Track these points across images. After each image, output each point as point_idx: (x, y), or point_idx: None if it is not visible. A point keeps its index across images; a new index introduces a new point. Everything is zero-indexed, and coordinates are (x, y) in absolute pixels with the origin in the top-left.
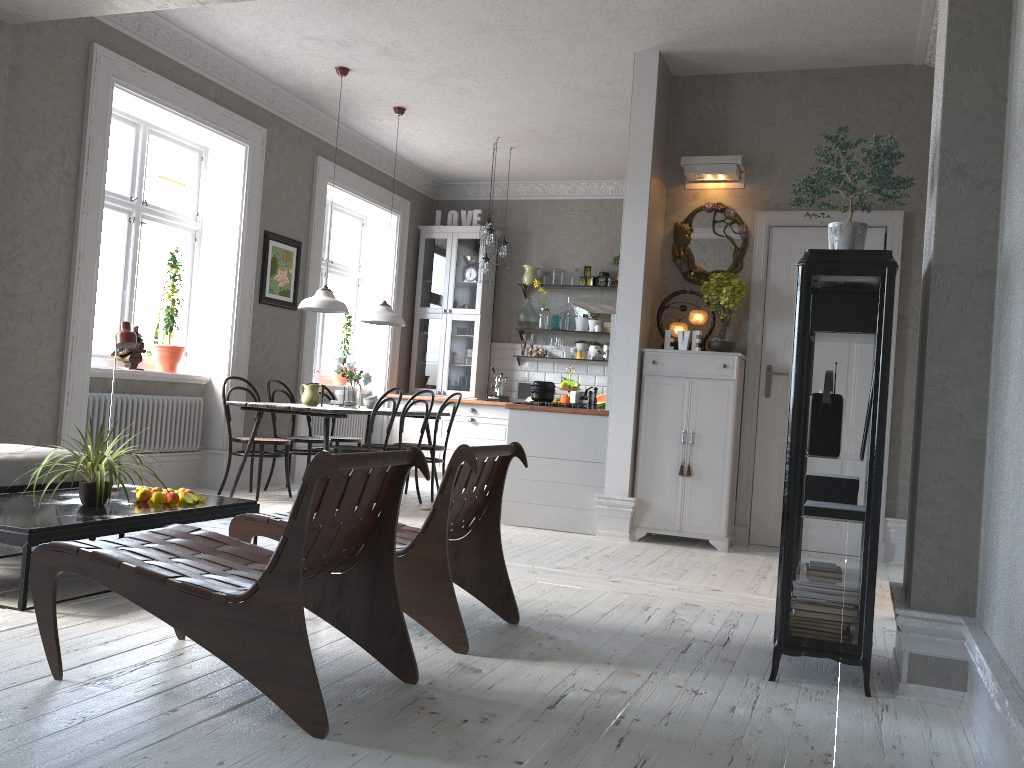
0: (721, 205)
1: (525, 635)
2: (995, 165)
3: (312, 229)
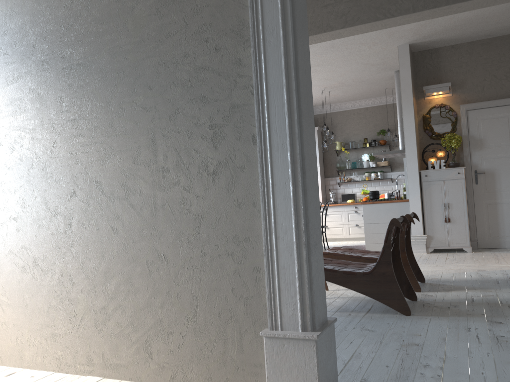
0: (442, 104)
1: (432, 285)
2: None
3: None
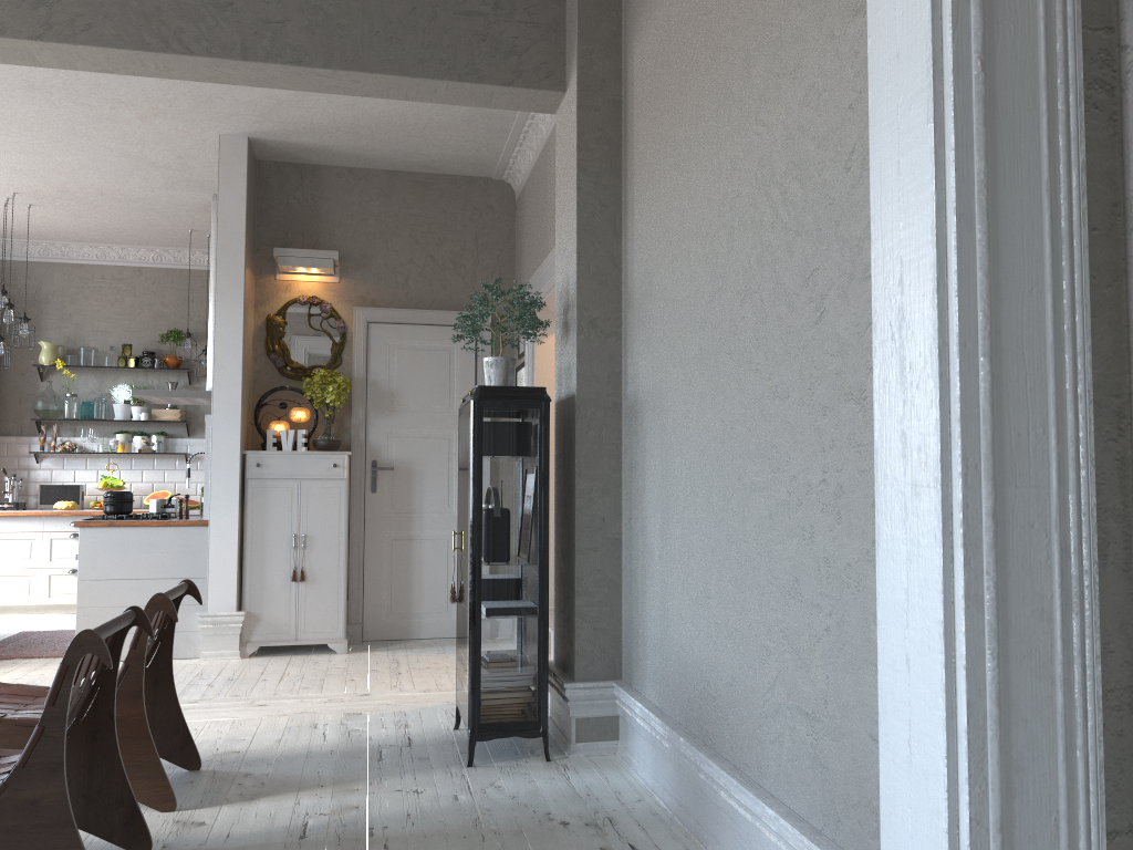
0: (317, 298)
1: (218, 778)
2: (617, 320)
3: None
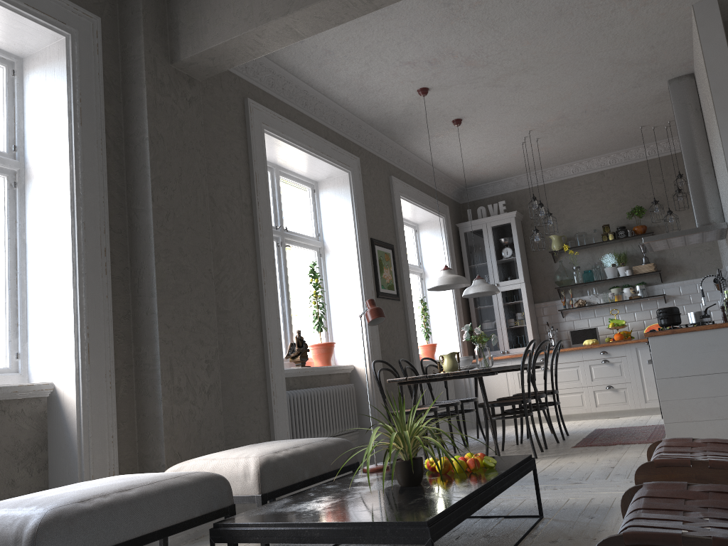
0: None
1: None
2: None
3: (398, 233)
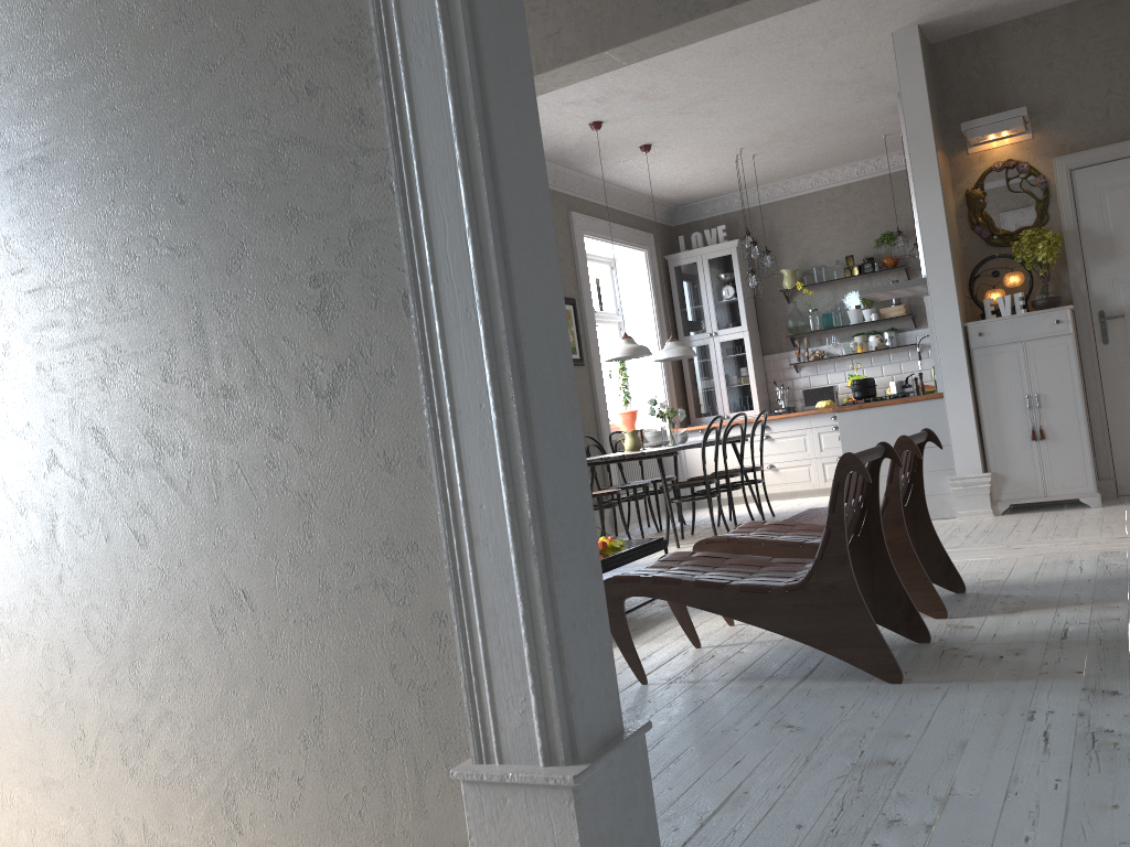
0: (1011, 161)
1: (981, 598)
2: None
3: (581, 284)
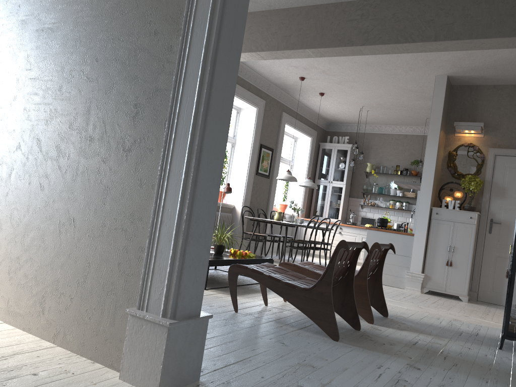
0: (472, 144)
1: (392, 321)
2: None
3: (278, 143)
